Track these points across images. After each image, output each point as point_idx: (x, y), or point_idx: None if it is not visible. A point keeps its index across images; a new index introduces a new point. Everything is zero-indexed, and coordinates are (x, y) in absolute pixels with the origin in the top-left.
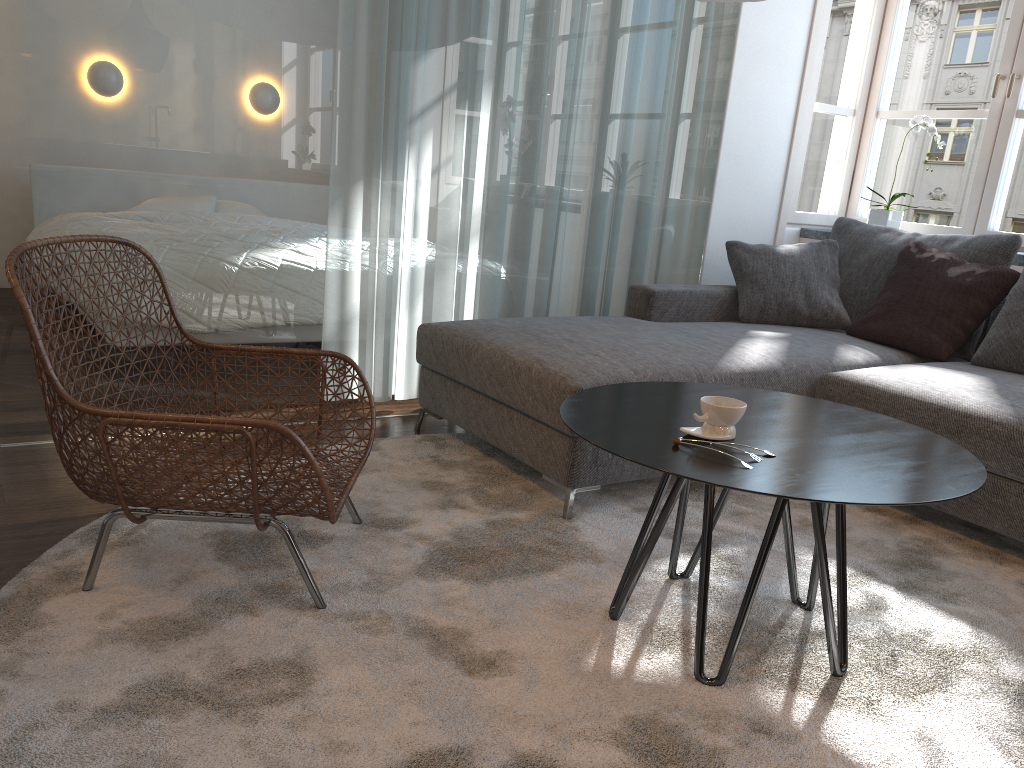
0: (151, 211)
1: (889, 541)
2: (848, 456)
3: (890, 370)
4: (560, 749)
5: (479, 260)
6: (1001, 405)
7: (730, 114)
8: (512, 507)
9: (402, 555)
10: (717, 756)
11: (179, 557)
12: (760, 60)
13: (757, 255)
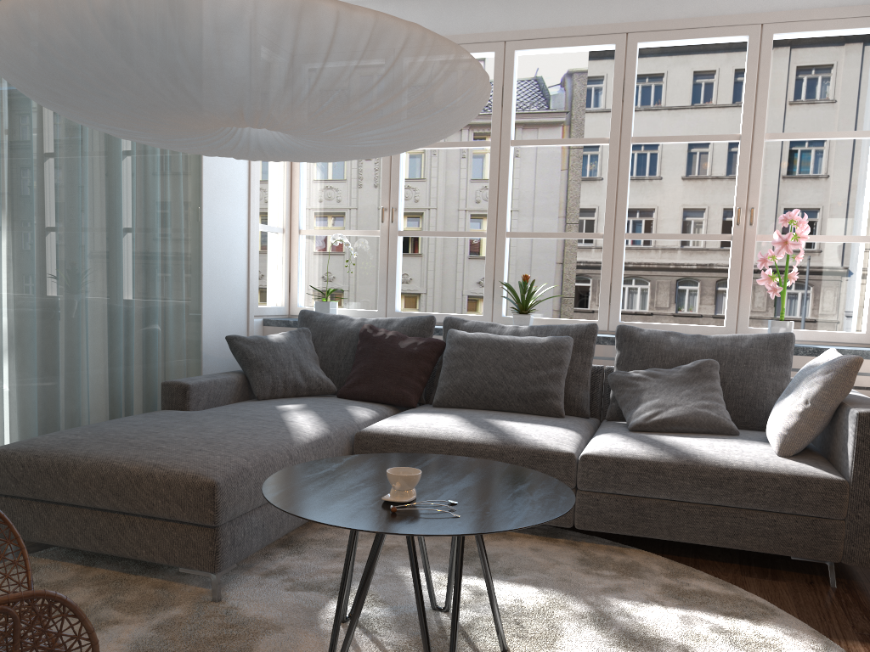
0: None
1: (444, 544)
2: (490, 491)
3: (398, 420)
4: None
5: (18, 378)
6: (485, 433)
7: (206, 234)
8: (162, 607)
9: None
10: None
11: None
12: (220, 192)
13: (256, 345)
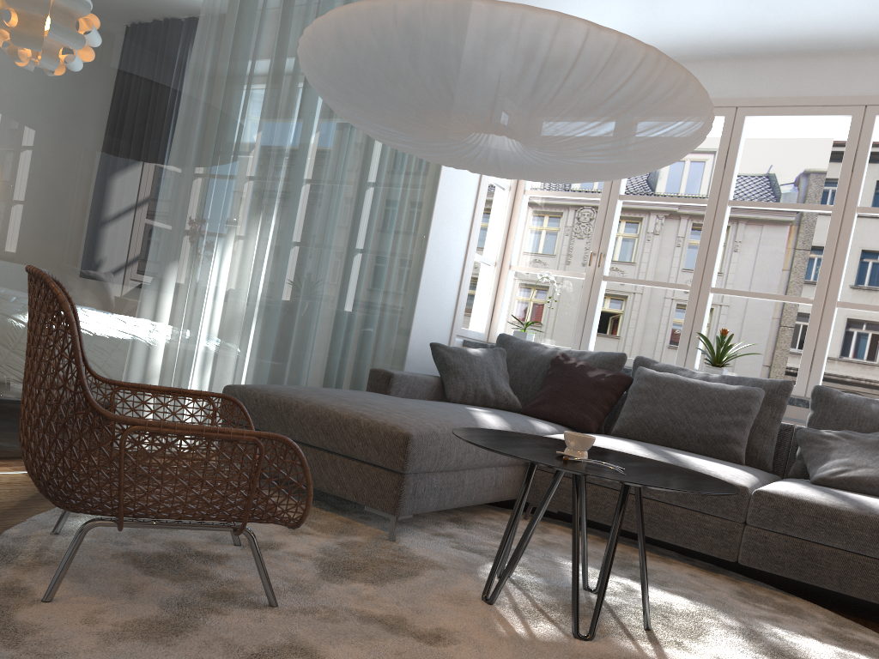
0: (5, 260)
1: (602, 552)
2: (657, 472)
3: None
4: None
5: (261, 338)
6: (659, 457)
7: (428, 252)
8: (346, 533)
9: (299, 567)
10: None
11: (108, 573)
12: (447, 218)
13: (456, 354)
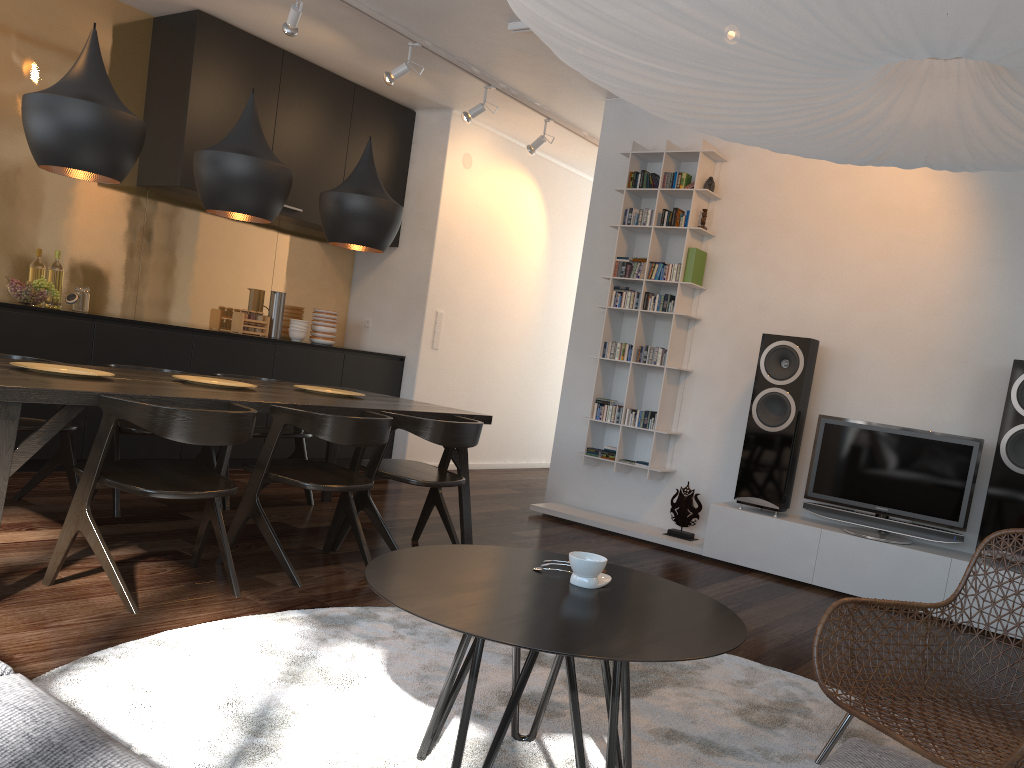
0: None
1: None
2: (479, 570)
3: None
4: (586, 699)
5: None
6: None
7: None
8: None
9: None
10: (503, 702)
11: None
12: None
13: None
